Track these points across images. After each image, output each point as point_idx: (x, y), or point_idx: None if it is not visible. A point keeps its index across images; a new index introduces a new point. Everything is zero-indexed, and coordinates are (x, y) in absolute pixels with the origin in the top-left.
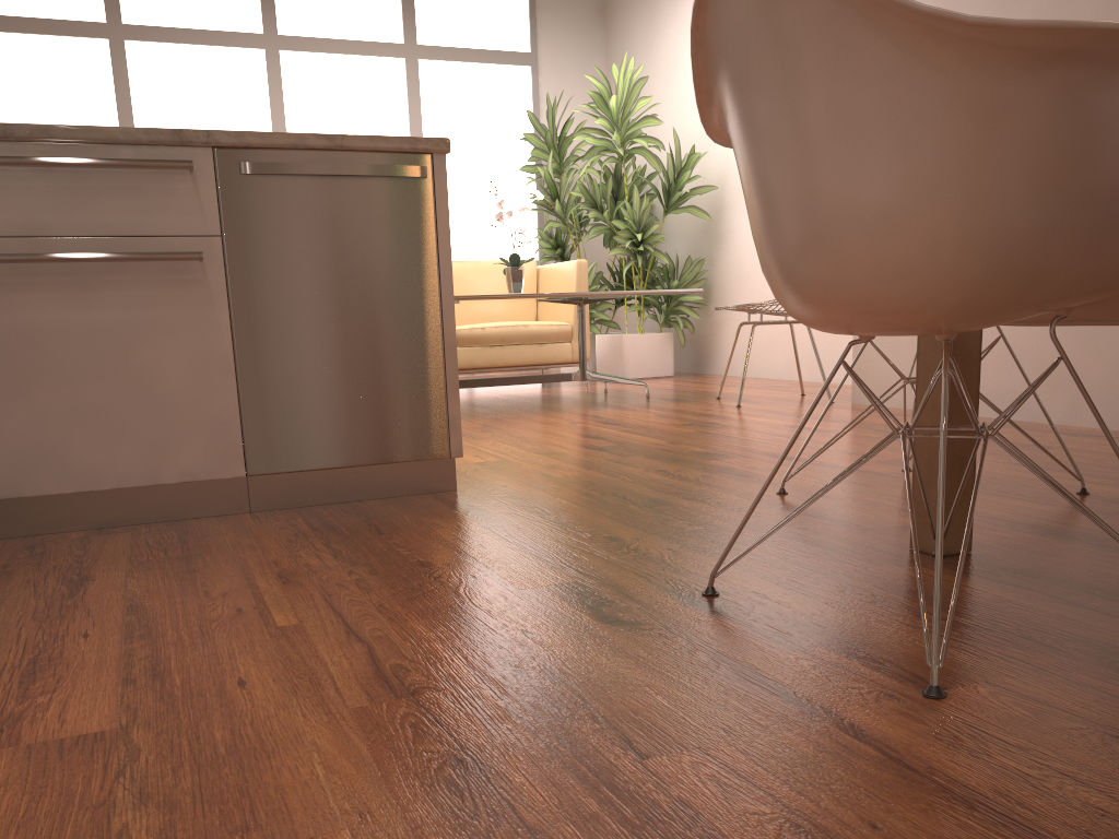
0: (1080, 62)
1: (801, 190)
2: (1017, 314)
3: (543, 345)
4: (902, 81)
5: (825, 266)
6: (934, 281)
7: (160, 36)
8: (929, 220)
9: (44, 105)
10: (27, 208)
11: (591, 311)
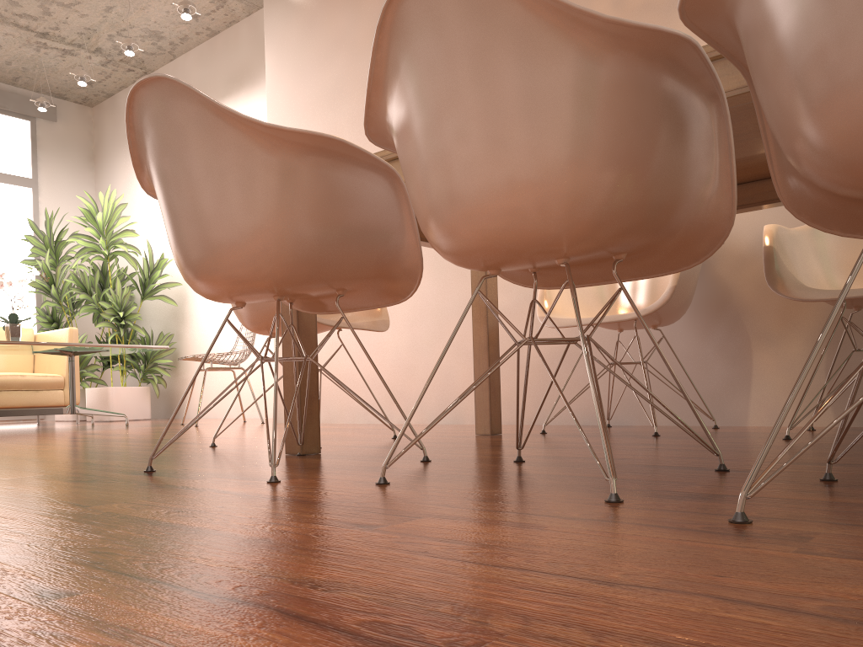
0: (322, 155)
1: (191, 209)
2: (312, 284)
3: (39, 391)
4: (238, 152)
5: (207, 252)
6: (264, 259)
7: None
8: (258, 225)
9: None
10: None
11: (82, 370)
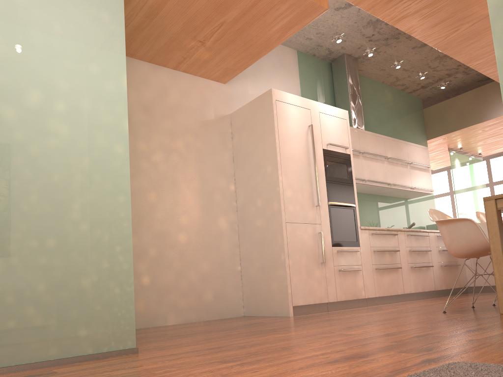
0: None
1: None
2: None
3: None
4: None
5: None
6: None
7: None
8: None
9: None
10: None
11: None
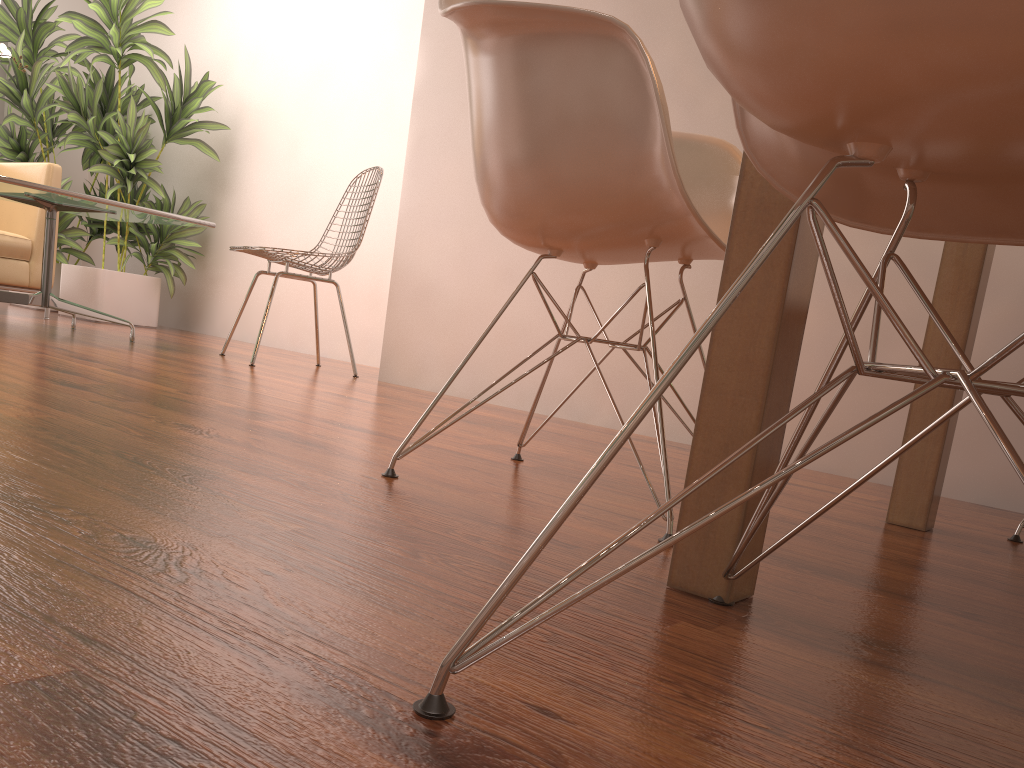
0: None
1: None
2: None
3: None
4: None
5: None
6: None
7: None
8: None
9: None
10: None
11: (59, 235)
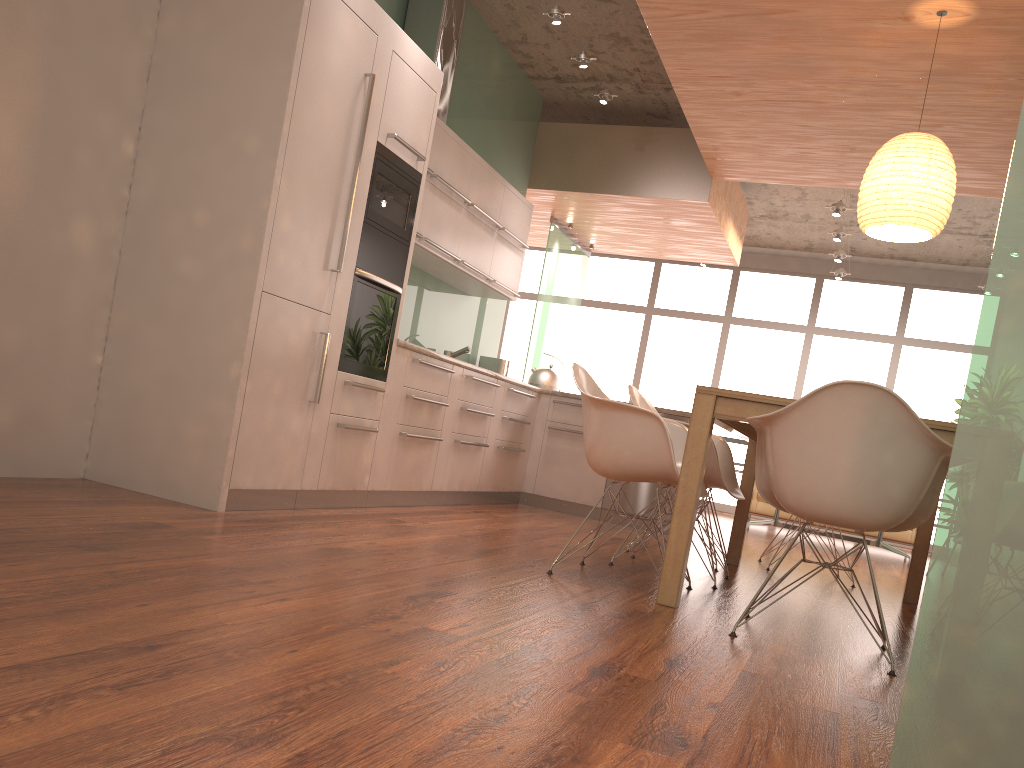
0: None
1: None
2: None
3: None
4: None
5: None
6: None
7: (748, 323)
8: None
9: (681, 352)
10: (566, 415)
11: None
